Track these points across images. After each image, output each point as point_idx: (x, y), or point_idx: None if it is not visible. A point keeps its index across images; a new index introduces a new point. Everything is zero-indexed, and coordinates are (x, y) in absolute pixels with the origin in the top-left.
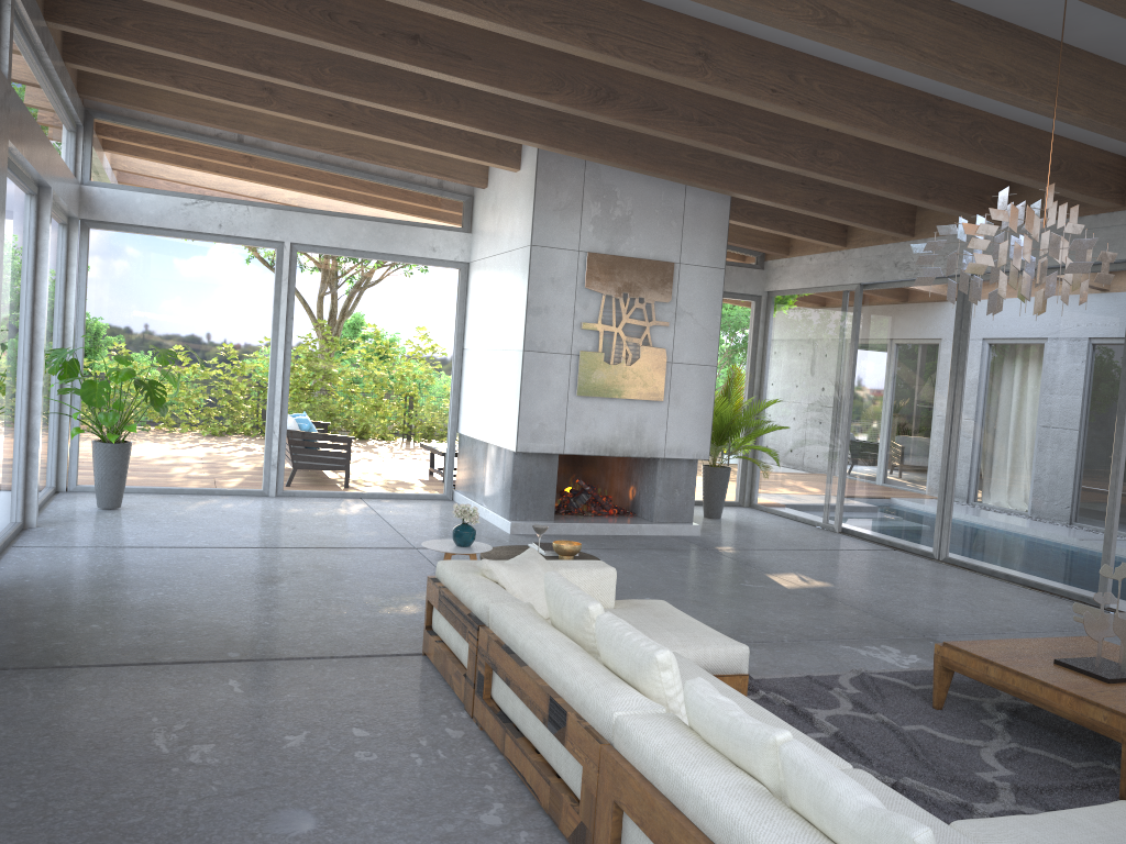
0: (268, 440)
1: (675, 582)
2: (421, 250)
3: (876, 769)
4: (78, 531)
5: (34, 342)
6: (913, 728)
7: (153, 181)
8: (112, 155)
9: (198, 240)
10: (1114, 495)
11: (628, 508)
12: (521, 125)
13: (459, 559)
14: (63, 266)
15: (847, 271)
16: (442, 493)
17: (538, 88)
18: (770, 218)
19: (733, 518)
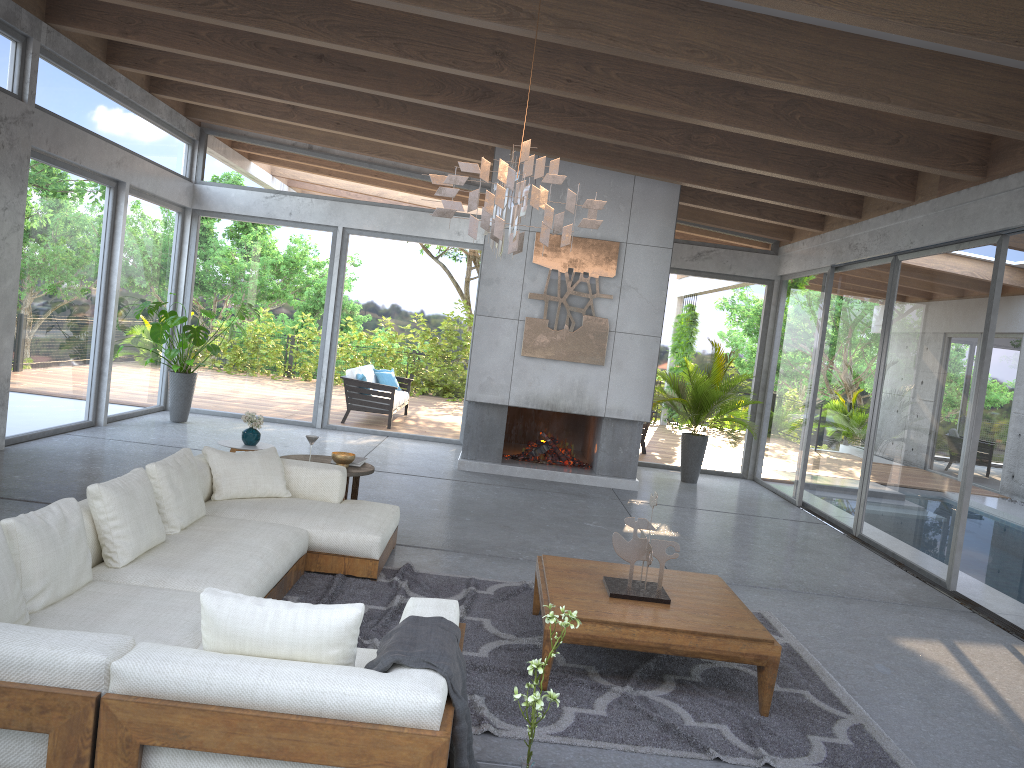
0: (318, 383)
1: (522, 514)
2: (448, 233)
3: (366, 631)
4: (126, 431)
5: (109, 293)
6: (476, 619)
7: (245, 180)
8: (218, 161)
9: (275, 225)
10: (965, 475)
11: (591, 462)
12: (459, 124)
13: (368, 478)
14: (177, 243)
15: (822, 254)
16: (457, 439)
17: (421, 91)
18: (739, 203)
19: (711, 484)
